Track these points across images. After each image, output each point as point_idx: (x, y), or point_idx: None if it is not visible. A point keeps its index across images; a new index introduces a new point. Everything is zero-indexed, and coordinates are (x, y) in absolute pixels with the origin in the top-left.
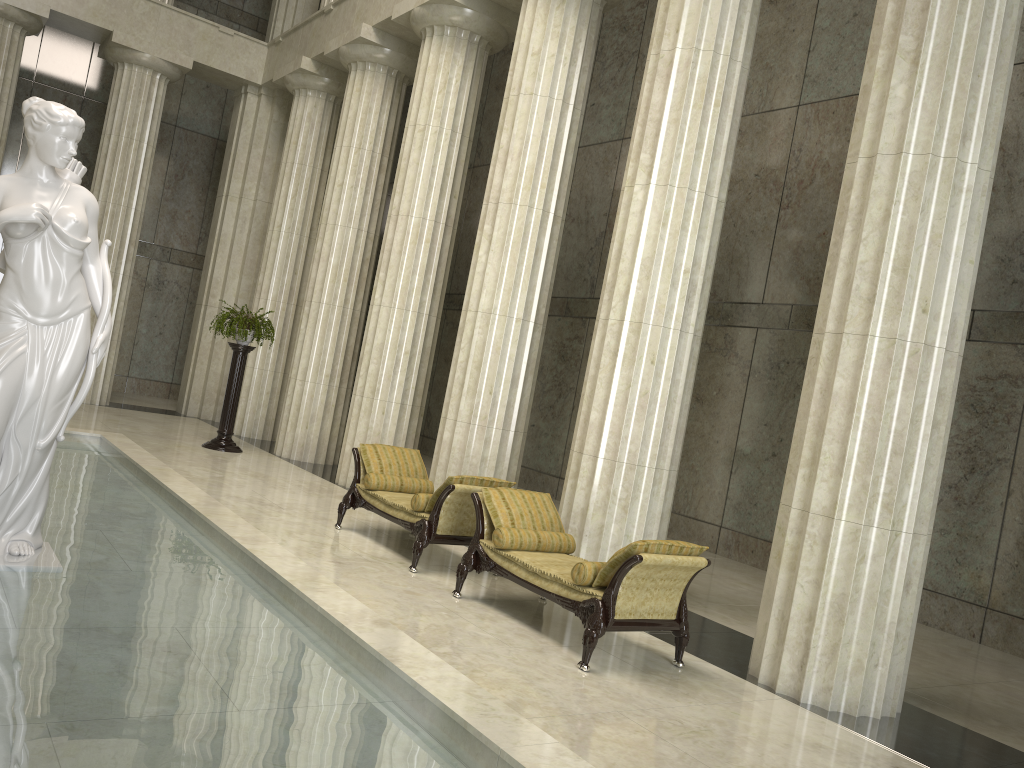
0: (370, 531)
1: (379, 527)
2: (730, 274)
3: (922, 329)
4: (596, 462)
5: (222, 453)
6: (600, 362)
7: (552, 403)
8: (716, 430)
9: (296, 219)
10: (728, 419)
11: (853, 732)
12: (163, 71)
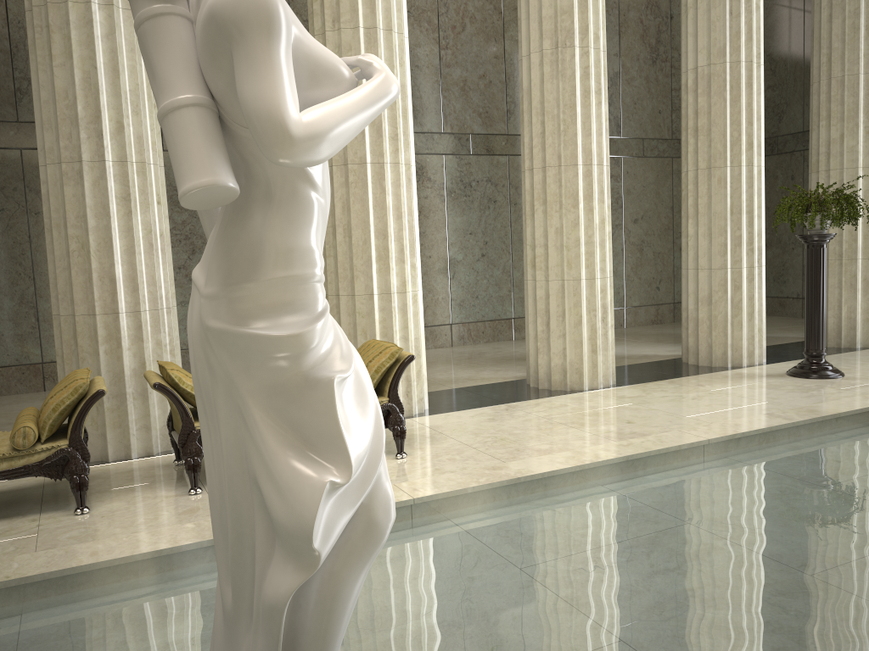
0: None
1: None
2: None
3: (413, 156)
4: (141, 317)
5: None
6: (109, 210)
7: None
8: None
9: None
10: None
11: (458, 411)
12: None
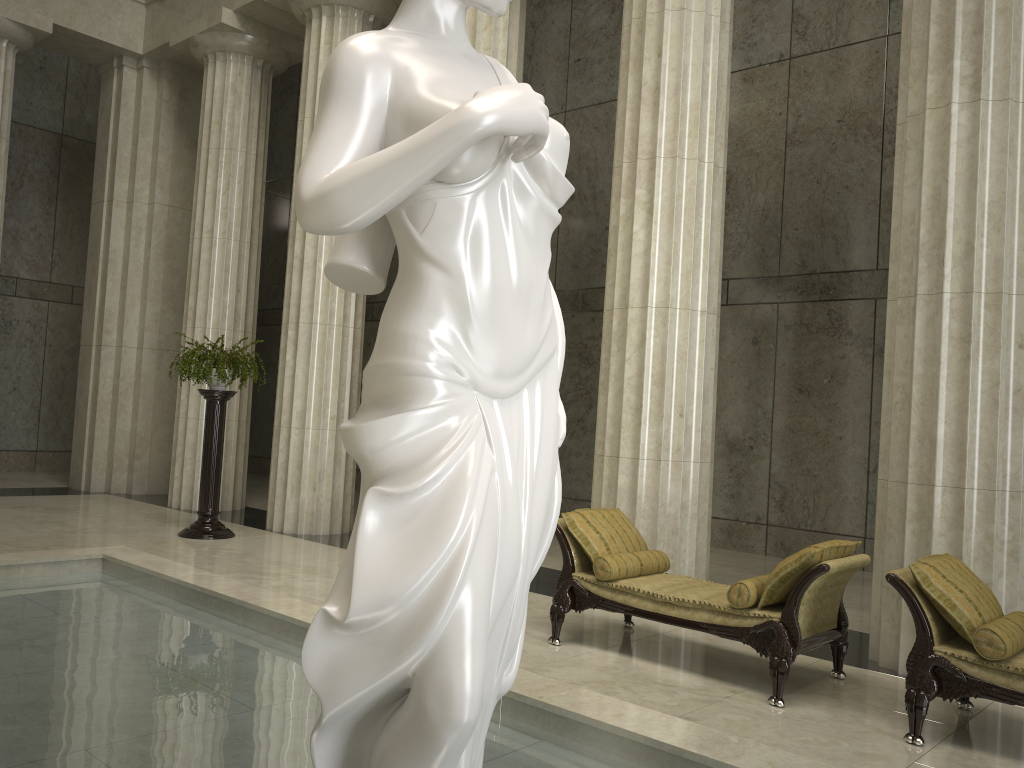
0: (589, 637)
1: (581, 626)
2: (822, 239)
3: None
4: (963, 495)
5: (218, 542)
6: (939, 354)
7: (580, 416)
8: (836, 424)
9: (232, 221)
10: (852, 410)
11: None
12: (12, 37)
